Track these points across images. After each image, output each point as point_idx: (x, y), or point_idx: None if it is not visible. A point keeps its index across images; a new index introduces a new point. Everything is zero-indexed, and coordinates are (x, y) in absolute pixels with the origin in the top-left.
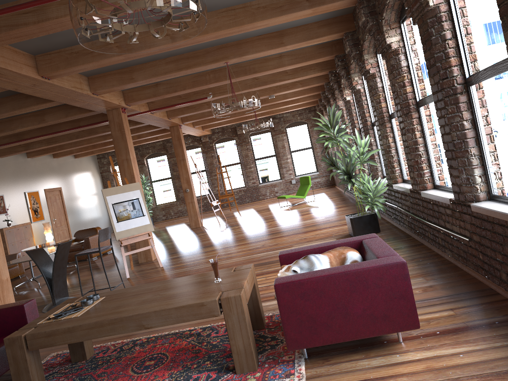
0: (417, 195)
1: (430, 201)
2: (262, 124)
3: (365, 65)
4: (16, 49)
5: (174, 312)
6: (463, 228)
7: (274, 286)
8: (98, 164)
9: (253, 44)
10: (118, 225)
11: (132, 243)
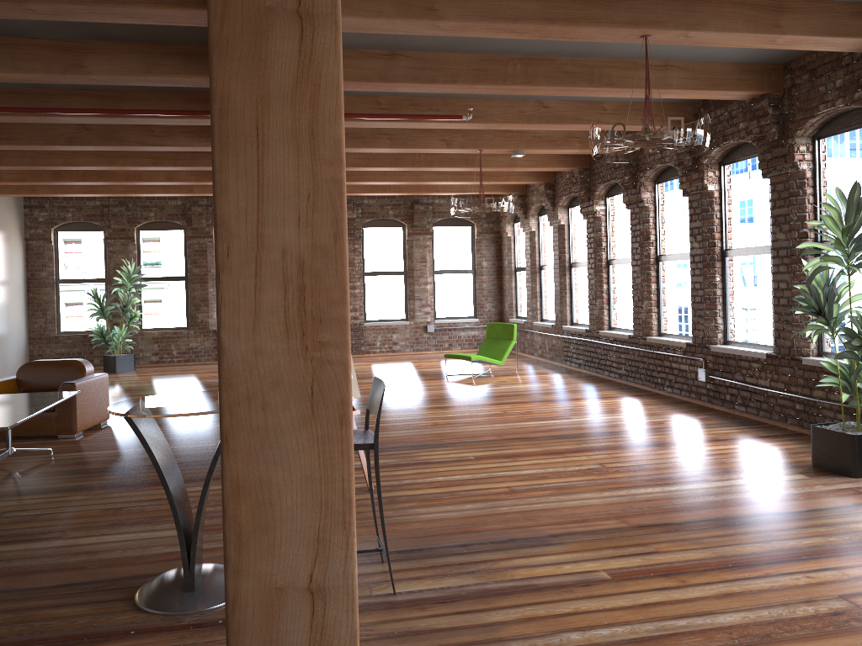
0: None
1: None
2: (501, 203)
3: None
4: None
5: None
6: None
7: None
8: (24, 220)
9: (720, 10)
10: None
11: None
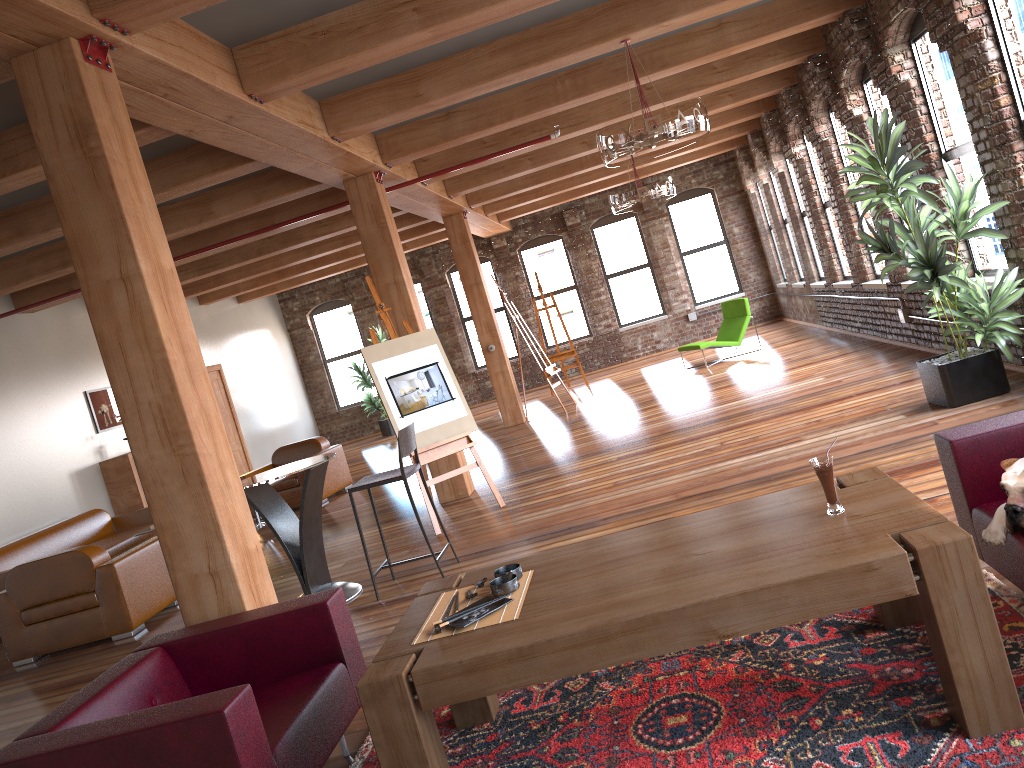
0: None
1: None
2: (654, 189)
3: (955, 12)
4: (198, 32)
5: (793, 592)
6: None
7: None
8: (282, 314)
9: None
10: (404, 424)
11: (388, 467)
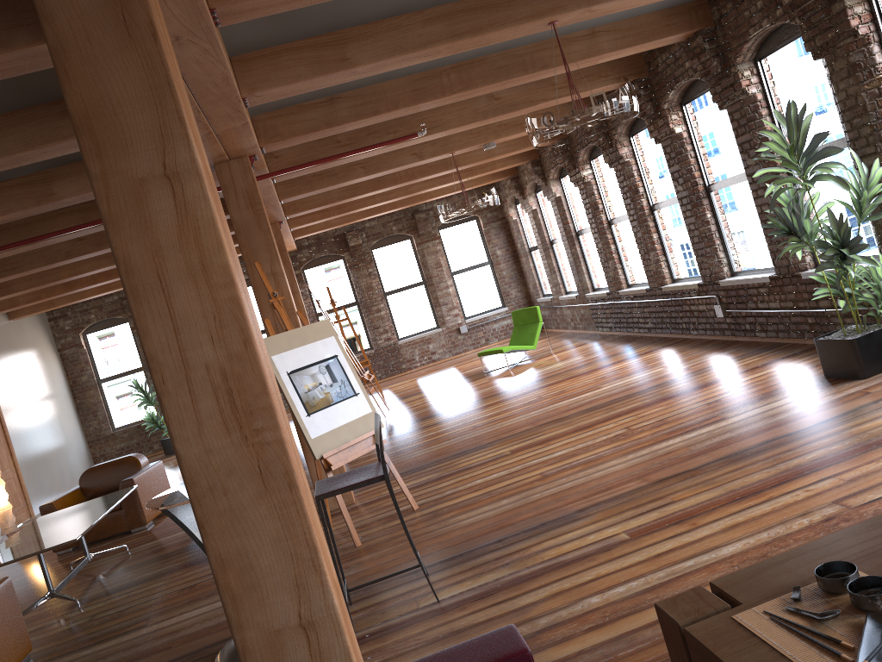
0: None
1: None
2: (484, 199)
3: (848, 18)
4: None
5: None
6: None
7: None
8: (52, 333)
9: None
10: (311, 423)
11: None
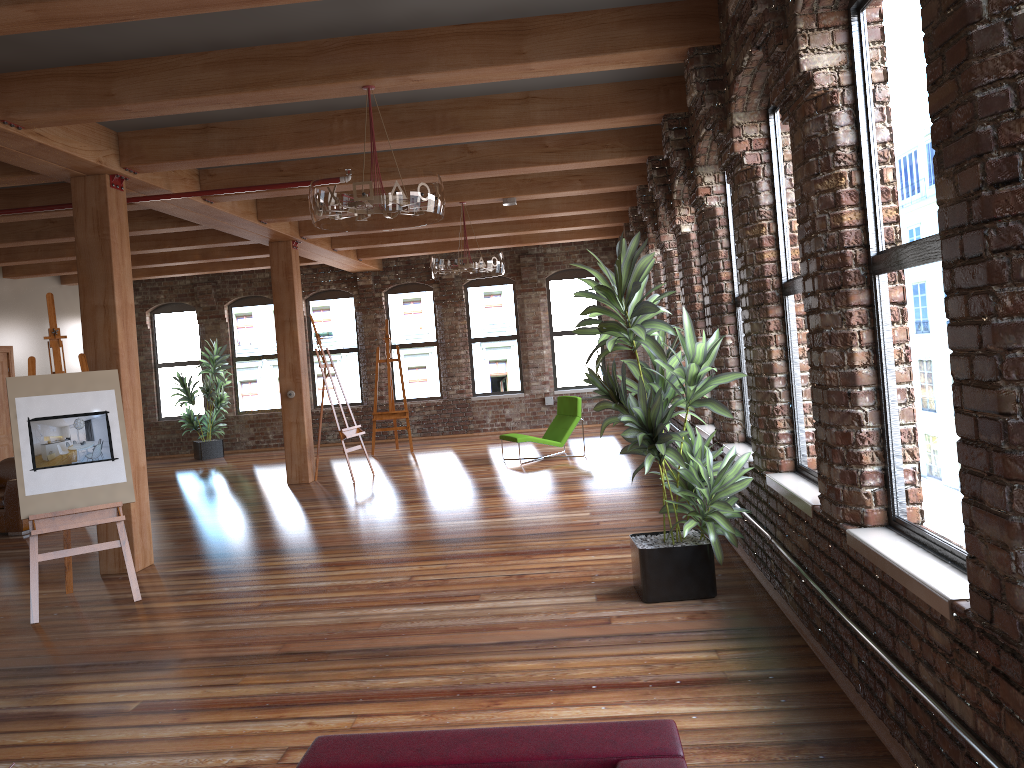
0: (835, 534)
1: (874, 570)
2: (476, 263)
3: (733, 140)
4: None
5: None
6: (990, 722)
7: None
8: None
9: (442, 45)
10: (34, 479)
11: None
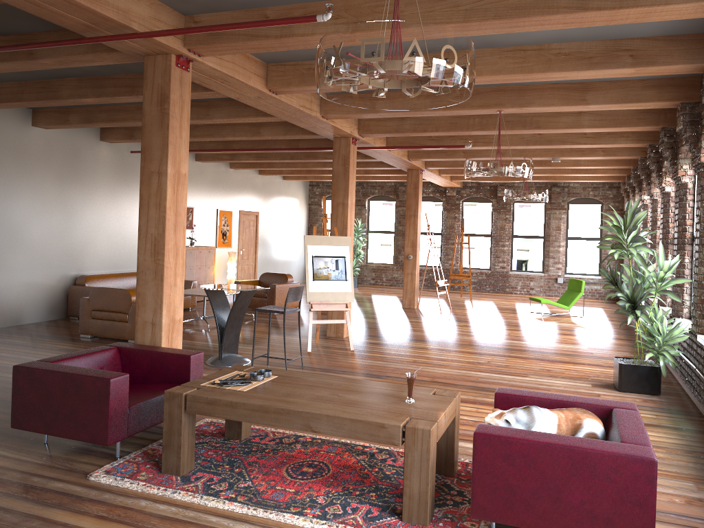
0: None
1: None
2: (532, 195)
3: (700, 155)
4: (249, 54)
5: (348, 423)
6: None
7: (473, 434)
8: (308, 193)
9: (542, 93)
10: (312, 284)
11: None
